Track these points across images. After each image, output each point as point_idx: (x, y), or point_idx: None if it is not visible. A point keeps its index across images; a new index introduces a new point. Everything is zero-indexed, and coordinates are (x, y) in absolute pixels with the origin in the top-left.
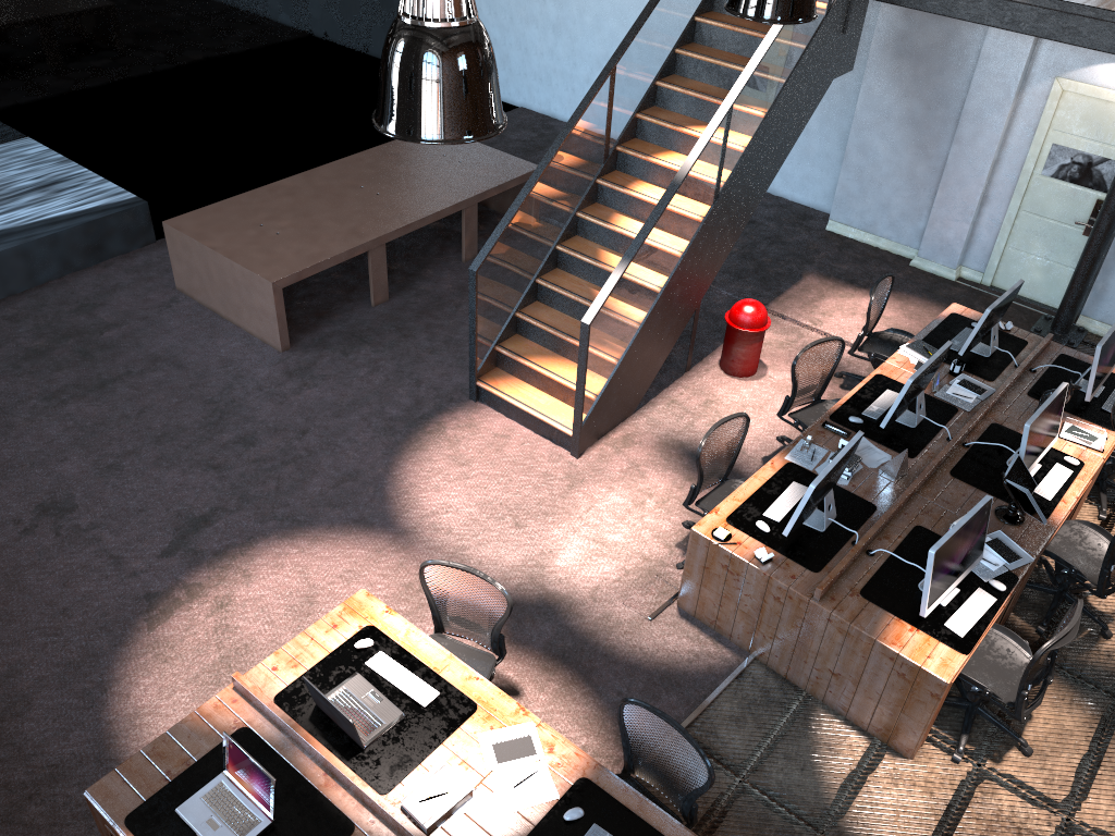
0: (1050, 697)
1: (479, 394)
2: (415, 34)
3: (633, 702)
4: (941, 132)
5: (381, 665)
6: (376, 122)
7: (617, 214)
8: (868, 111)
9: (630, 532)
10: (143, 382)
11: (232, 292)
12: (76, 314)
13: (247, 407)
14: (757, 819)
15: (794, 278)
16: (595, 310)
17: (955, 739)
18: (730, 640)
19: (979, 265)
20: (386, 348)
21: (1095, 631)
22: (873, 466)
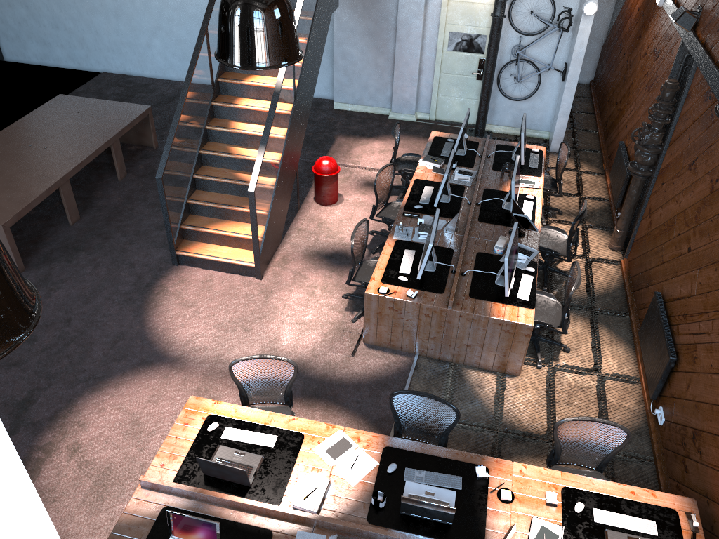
0: None
1: (179, 260)
2: None
3: (399, 393)
4: (387, 36)
5: (232, 435)
6: (226, 63)
7: (232, 122)
8: (342, 32)
9: (316, 311)
10: None
11: None
12: None
13: None
14: (463, 437)
15: (330, 140)
16: (254, 182)
17: (533, 357)
18: (401, 350)
19: (426, 109)
20: (97, 250)
21: None
22: (440, 228)
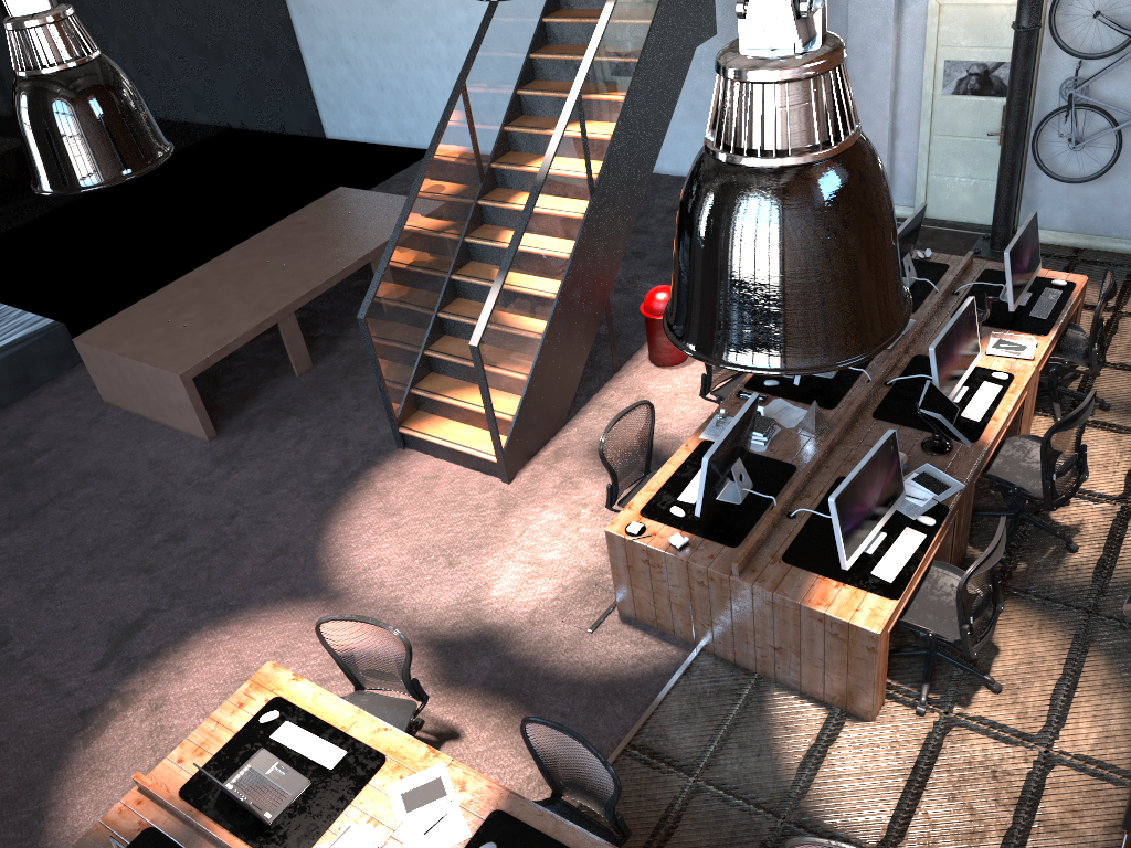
0: (1017, 626)
1: (405, 441)
2: (28, 85)
3: (531, 721)
4: None
5: (287, 735)
6: (32, 183)
7: (505, 231)
8: None
9: (567, 547)
10: (73, 501)
11: (150, 393)
12: (8, 448)
13: (177, 503)
14: (714, 817)
15: None
16: (480, 330)
17: (919, 691)
18: (675, 636)
19: (907, 200)
20: (312, 416)
21: (1061, 547)
22: (792, 426)
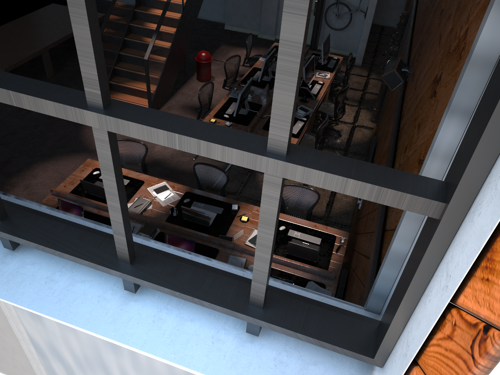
0: None
1: None
2: None
3: (198, 163)
4: None
5: None
6: None
7: (146, 22)
8: None
9: None
10: None
11: None
12: None
13: (7, 122)
14: None
15: (217, 47)
16: (148, 54)
17: None
18: None
19: None
20: None
21: (337, 135)
22: (258, 94)
